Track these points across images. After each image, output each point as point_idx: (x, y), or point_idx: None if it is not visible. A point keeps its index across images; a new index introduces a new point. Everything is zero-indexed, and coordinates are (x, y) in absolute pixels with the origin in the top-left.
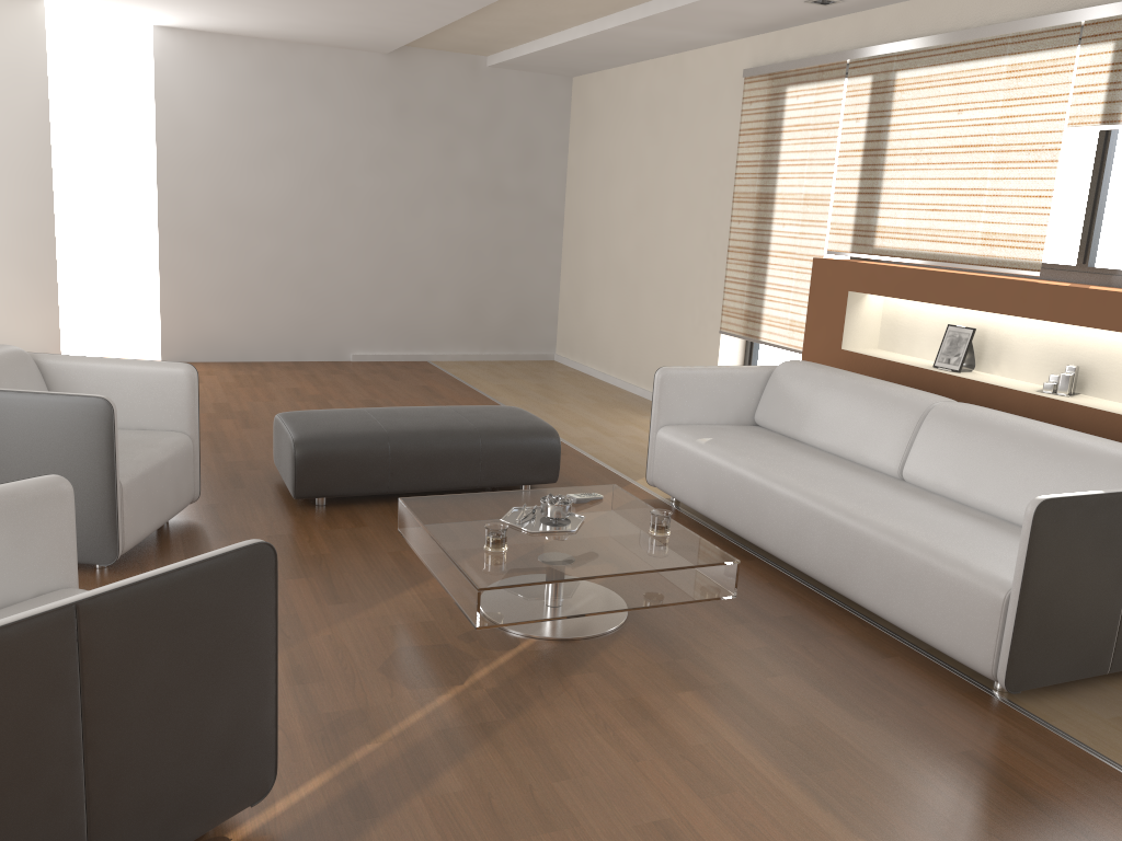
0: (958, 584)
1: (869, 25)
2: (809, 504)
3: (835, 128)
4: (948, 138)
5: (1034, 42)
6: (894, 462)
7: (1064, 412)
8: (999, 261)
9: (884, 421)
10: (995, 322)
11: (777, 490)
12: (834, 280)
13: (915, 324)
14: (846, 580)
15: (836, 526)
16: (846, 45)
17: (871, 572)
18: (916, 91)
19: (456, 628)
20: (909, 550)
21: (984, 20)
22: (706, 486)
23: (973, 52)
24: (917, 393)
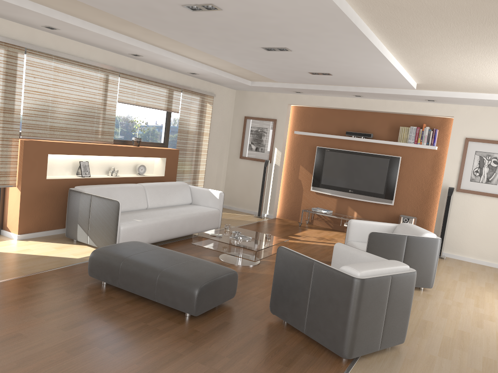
0: (214, 214)
1: (35, 35)
2: (184, 217)
3: (20, 78)
4: (80, 96)
5: (107, 72)
6: (146, 204)
7: (128, 180)
8: (101, 139)
9: (138, 194)
10: (84, 158)
11: (175, 219)
12: (39, 150)
13: (52, 163)
14: (194, 229)
15: (192, 218)
16: (21, 38)
17: (199, 223)
18: (65, 74)
19: (268, 266)
20: (206, 213)
21: (88, 57)
22: (149, 233)
23: (87, 68)
24: (134, 184)
